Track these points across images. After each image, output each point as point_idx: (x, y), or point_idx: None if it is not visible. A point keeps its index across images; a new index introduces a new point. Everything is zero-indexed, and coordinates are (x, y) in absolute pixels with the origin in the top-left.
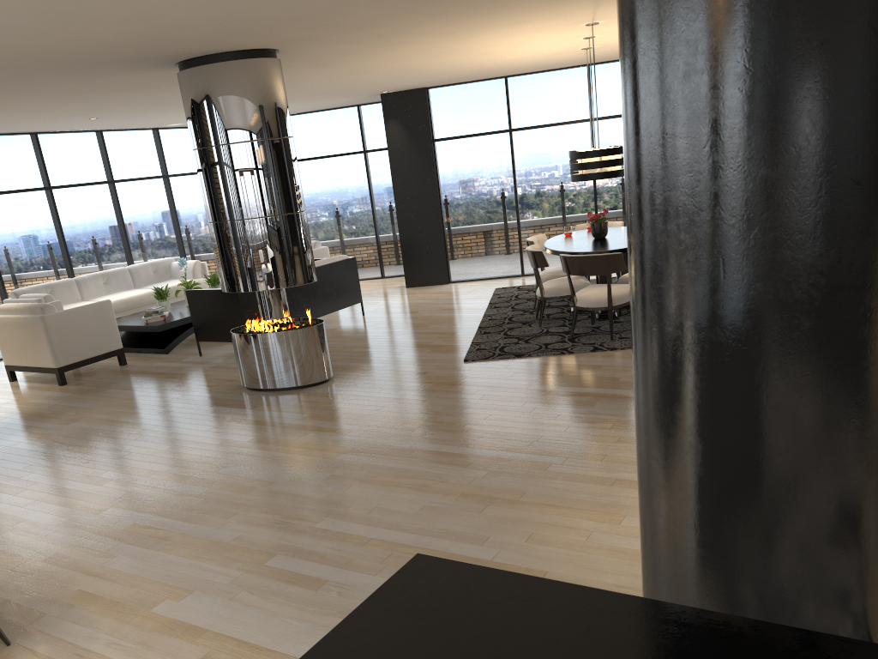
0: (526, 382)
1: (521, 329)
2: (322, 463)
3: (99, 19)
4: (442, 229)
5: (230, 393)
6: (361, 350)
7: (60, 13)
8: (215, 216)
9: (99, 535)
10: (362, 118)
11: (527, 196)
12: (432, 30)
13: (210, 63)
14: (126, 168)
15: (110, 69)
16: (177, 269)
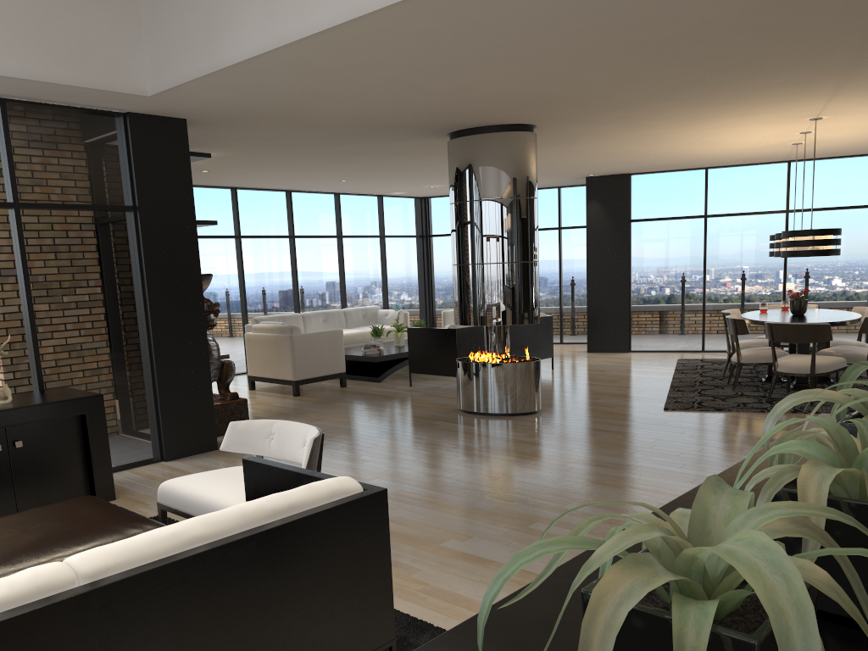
0: (731, 429)
1: (715, 391)
2: (554, 467)
3: (429, 89)
4: (628, 301)
5: (448, 413)
6: (560, 394)
7: (407, 82)
8: (462, 259)
9: None
10: (560, 199)
11: (715, 277)
12: (672, 116)
13: (480, 134)
14: (352, 226)
15: (397, 134)
16: (382, 316)
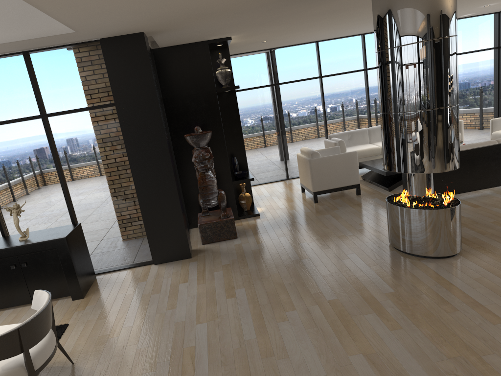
0: None
1: None
2: (336, 357)
3: None
4: None
5: (377, 243)
6: None
7: None
8: (380, 108)
9: (173, 345)
10: None
11: None
12: None
13: None
14: None
15: None
16: None
